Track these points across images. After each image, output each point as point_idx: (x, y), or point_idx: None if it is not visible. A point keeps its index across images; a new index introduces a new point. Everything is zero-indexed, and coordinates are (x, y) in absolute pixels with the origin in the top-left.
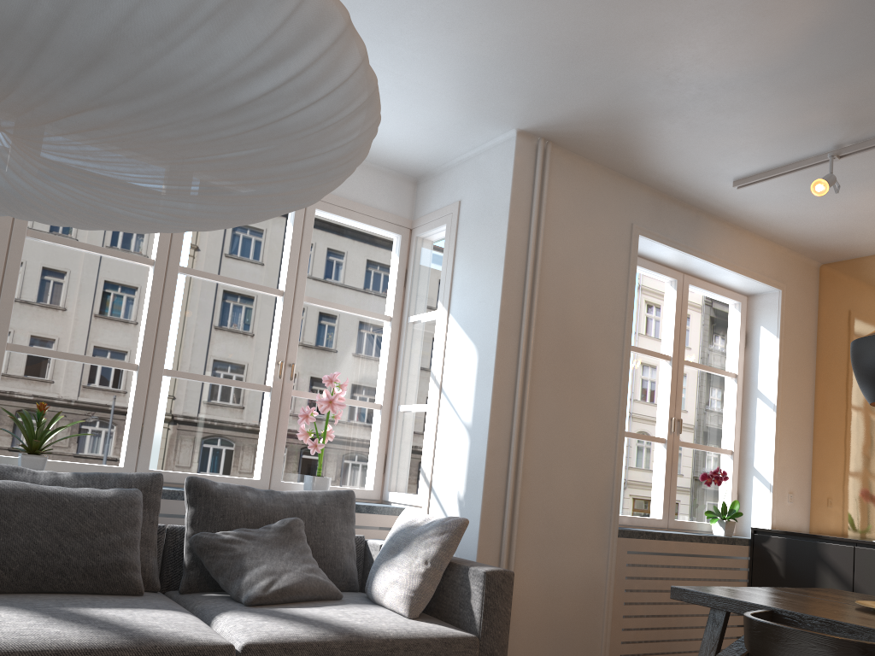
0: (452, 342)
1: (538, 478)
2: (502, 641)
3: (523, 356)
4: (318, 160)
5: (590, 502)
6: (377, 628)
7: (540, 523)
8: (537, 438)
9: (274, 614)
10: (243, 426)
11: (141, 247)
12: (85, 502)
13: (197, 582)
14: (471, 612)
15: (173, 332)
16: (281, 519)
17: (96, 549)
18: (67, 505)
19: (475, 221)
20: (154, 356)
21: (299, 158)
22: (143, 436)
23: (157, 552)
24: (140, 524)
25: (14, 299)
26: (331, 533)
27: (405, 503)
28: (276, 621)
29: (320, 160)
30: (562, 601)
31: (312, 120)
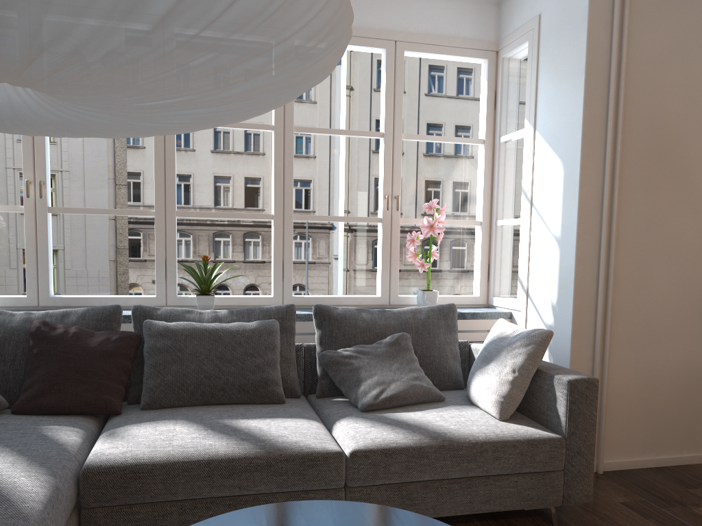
0: (539, 159)
1: (631, 281)
2: (589, 441)
3: (609, 165)
4: (285, 46)
5: (689, 298)
6: (468, 432)
7: (634, 322)
8: (629, 243)
9: (382, 420)
10: (405, 227)
11: (313, 94)
12: (234, 335)
13: (328, 389)
14: (557, 415)
15: (341, 160)
16: (391, 334)
17: (245, 371)
18: (222, 338)
19: (555, 33)
20: (284, 206)
21: (262, 50)
22: (285, 270)
23: (298, 365)
24: (278, 348)
25: (233, 150)
26: (436, 342)
27: (507, 307)
28: (381, 427)
29: (287, 46)
30: (661, 392)
31: (250, 12)
